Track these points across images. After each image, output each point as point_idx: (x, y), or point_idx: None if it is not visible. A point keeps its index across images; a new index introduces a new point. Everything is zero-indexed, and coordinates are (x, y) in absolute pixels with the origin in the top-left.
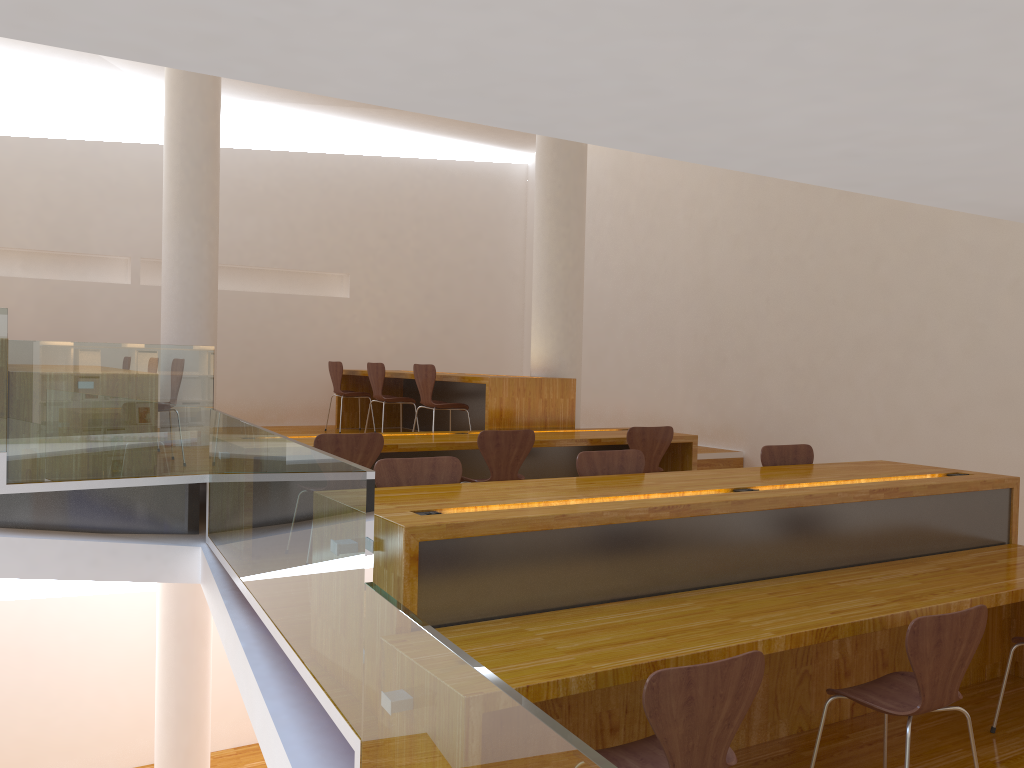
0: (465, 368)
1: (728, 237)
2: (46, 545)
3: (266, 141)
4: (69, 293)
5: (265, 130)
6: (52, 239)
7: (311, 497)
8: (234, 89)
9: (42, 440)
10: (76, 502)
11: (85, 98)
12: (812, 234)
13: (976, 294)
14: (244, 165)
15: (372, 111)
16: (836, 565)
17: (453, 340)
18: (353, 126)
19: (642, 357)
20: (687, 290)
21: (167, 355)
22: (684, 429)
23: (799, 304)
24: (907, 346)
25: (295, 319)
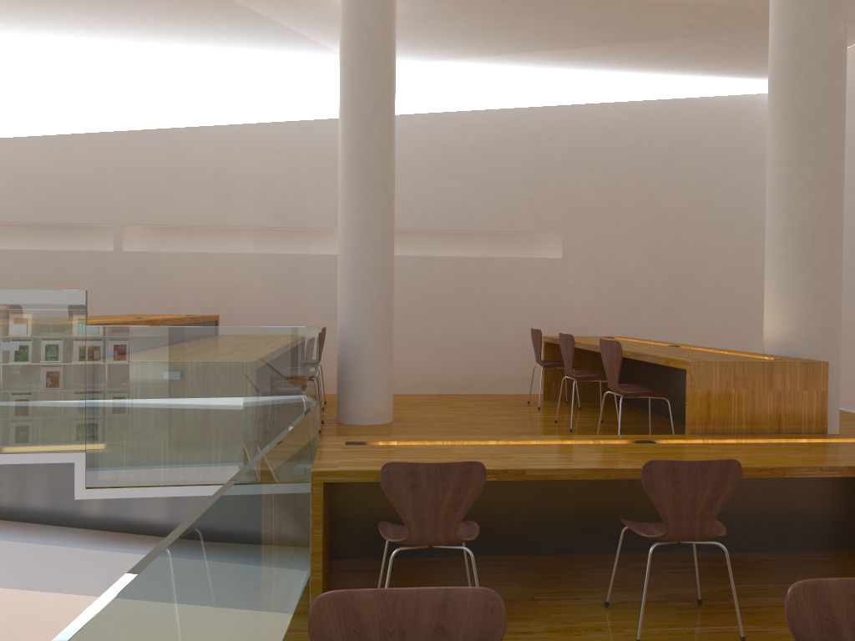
0: (697, 332)
1: None
2: (126, 560)
3: (474, 102)
4: (289, 266)
5: (473, 90)
6: (274, 216)
7: None
8: (431, 49)
9: (123, 439)
10: (177, 505)
11: (304, 81)
12: None
13: None
14: (450, 128)
15: (578, 51)
16: None
17: (682, 300)
18: (565, 74)
19: None
20: None
21: (262, 339)
22: None
23: None
24: None
25: (503, 283)
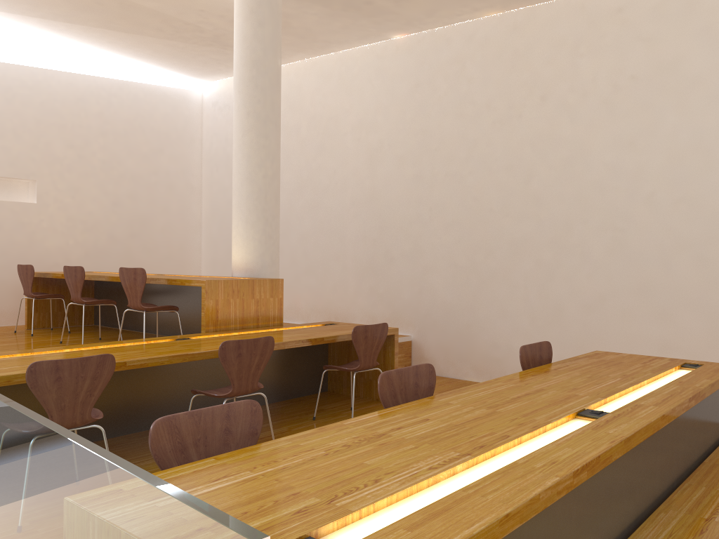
0: (150, 268)
1: (394, 156)
2: None
3: None
4: None
5: None
6: None
7: (66, 521)
8: None
9: None
10: None
11: None
12: (470, 154)
13: (617, 204)
14: None
15: (60, 25)
16: (672, 484)
17: (139, 243)
18: (38, 40)
19: (315, 257)
20: (356, 200)
21: None
22: (356, 317)
23: (460, 212)
24: (557, 247)
25: None
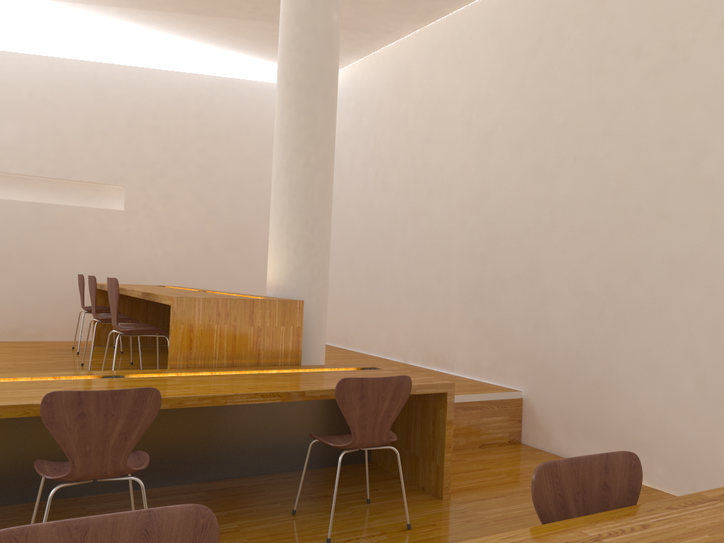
0: (250, 285)
1: (509, 141)
2: None
3: (37, 47)
4: None
5: (36, 35)
6: None
7: None
8: None
9: None
10: None
11: None
12: (610, 128)
13: None
14: (6, 68)
15: (139, 13)
16: None
17: (238, 257)
18: (134, 38)
19: (417, 277)
20: (463, 203)
21: None
22: (458, 359)
23: (592, 214)
24: None
25: (61, 230)
